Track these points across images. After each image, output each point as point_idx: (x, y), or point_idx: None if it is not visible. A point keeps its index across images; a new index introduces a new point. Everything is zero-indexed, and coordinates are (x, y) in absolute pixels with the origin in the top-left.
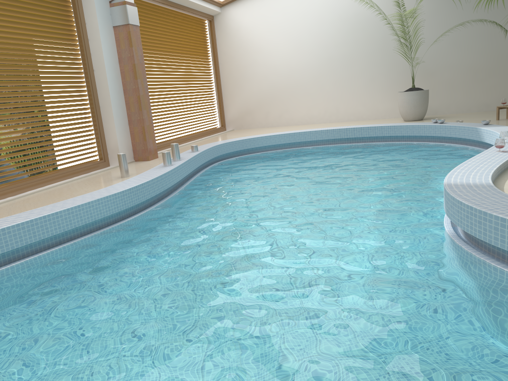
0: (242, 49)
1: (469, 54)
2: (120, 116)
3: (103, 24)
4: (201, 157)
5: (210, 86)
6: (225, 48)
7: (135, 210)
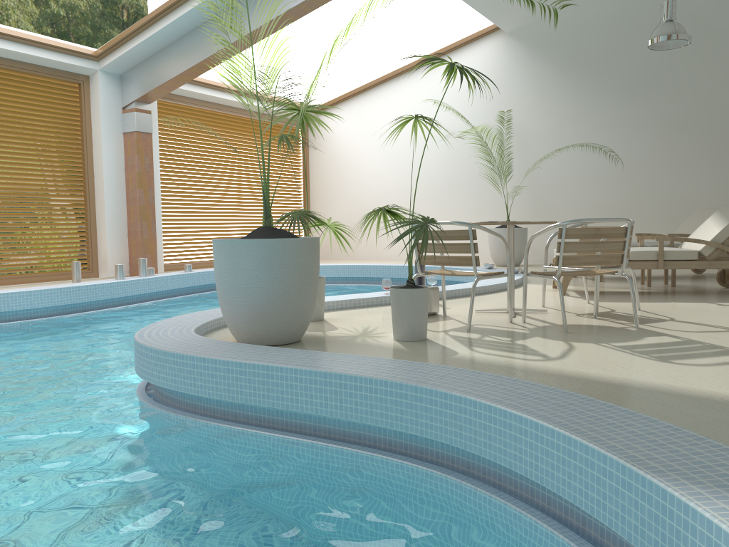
0: (335, 163)
1: (596, 187)
2: (117, 226)
3: (109, 130)
4: (191, 278)
5: (297, 204)
6: (318, 160)
7: (41, 315)
